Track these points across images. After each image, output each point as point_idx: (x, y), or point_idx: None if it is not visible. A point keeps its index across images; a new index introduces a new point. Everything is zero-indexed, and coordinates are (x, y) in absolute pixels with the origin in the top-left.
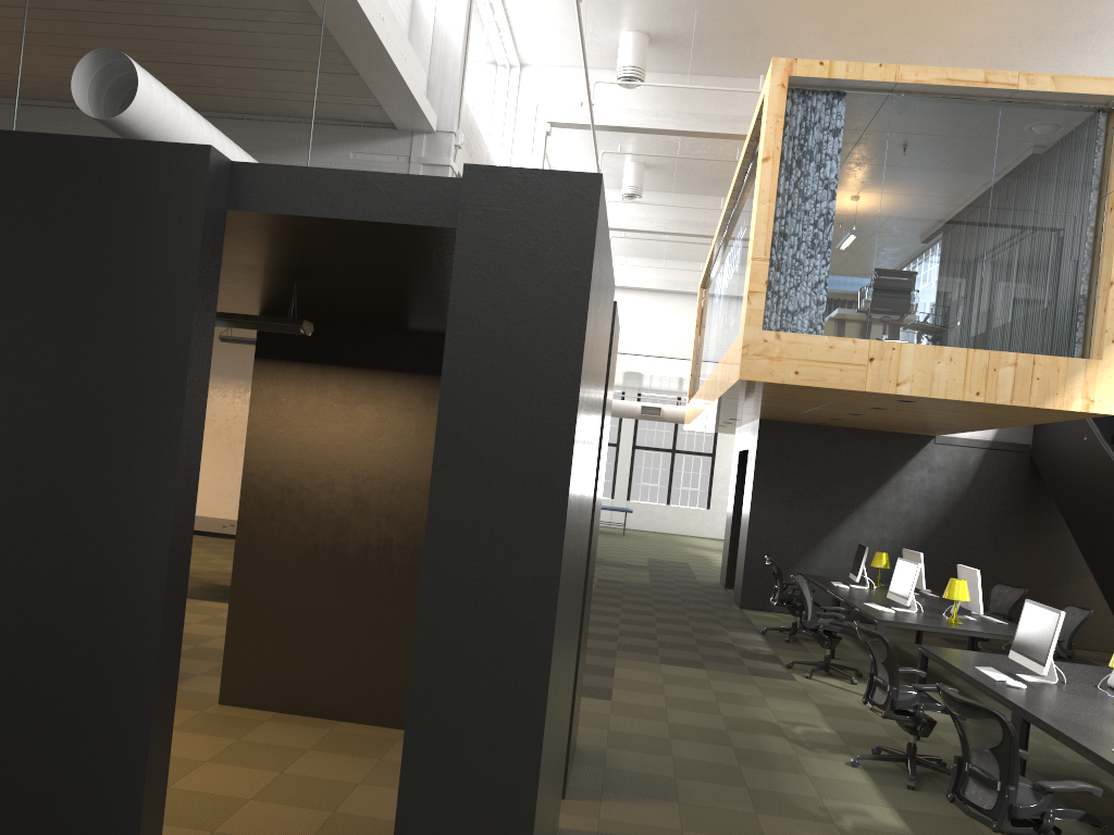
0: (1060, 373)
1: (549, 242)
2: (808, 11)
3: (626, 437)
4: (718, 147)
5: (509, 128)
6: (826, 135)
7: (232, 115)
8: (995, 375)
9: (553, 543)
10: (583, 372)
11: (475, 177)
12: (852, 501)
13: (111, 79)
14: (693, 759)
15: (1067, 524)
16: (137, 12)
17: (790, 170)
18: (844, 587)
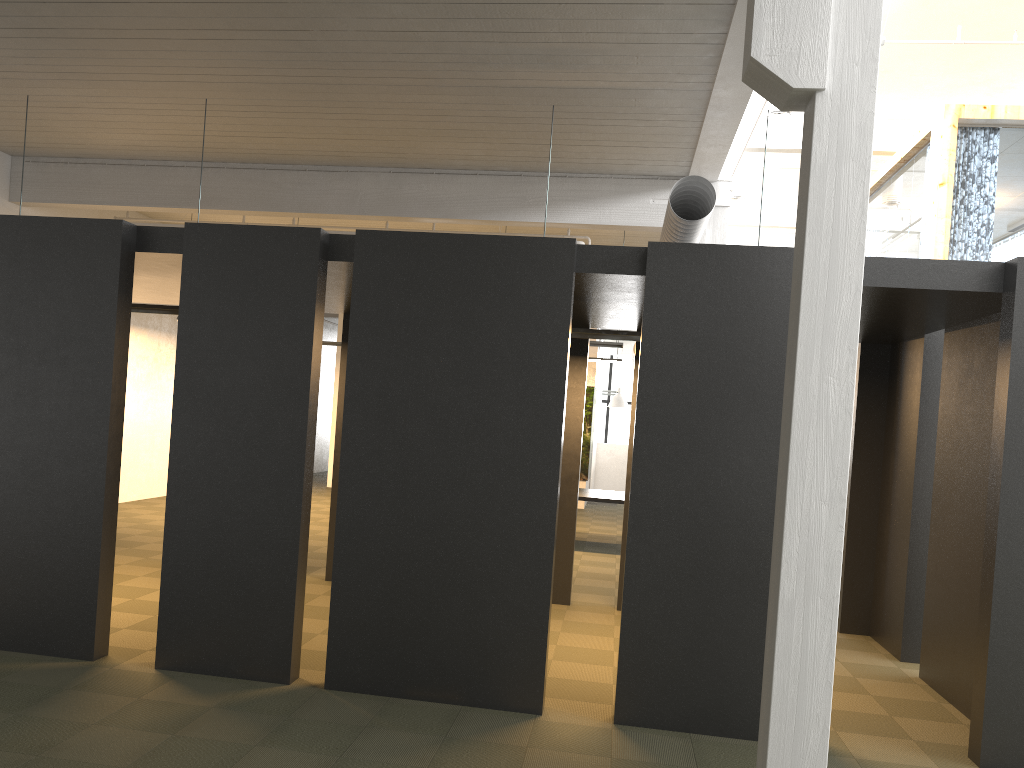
0: None
1: None
2: (938, 55)
3: None
4: None
5: None
6: (986, 162)
7: (556, 174)
8: None
9: None
10: None
11: None
12: None
13: (674, 191)
14: None
15: None
16: (558, 117)
17: (958, 191)
18: None
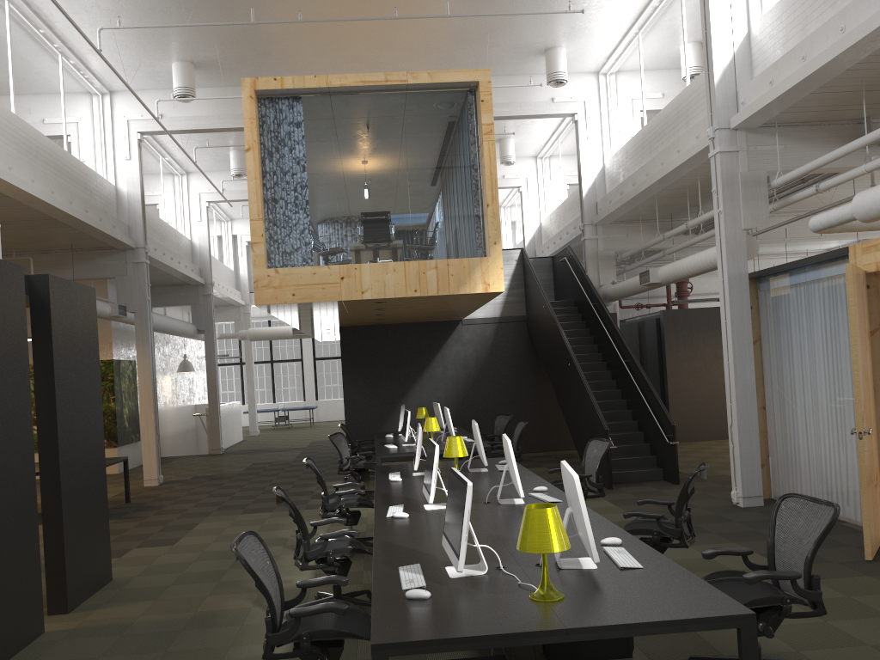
0: (465, 269)
1: None
2: (294, 37)
3: (307, 353)
4: None
5: (109, 140)
6: (290, 127)
7: None
8: (425, 276)
9: None
10: None
11: None
12: (413, 375)
13: None
14: (197, 571)
15: (544, 366)
16: None
17: (270, 154)
18: (389, 436)
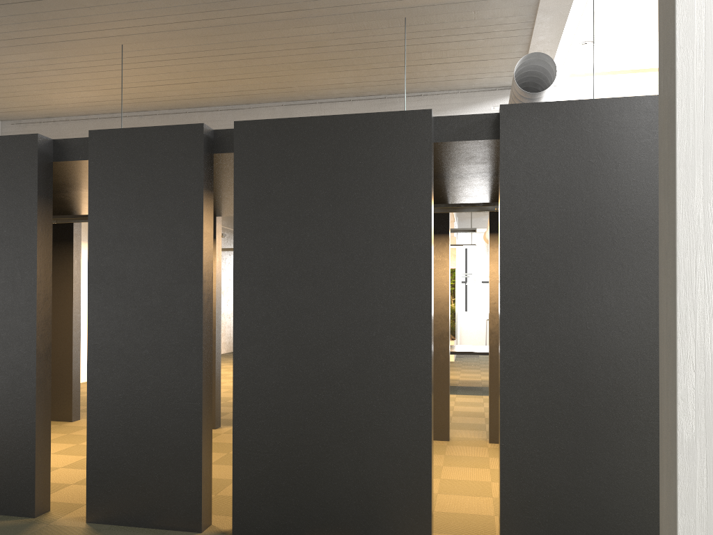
0: None
1: None
2: None
3: None
4: (615, 79)
5: None
6: None
7: (413, 94)
8: None
9: None
10: None
11: None
12: None
13: (517, 71)
14: None
15: None
16: (411, 38)
17: None
18: None
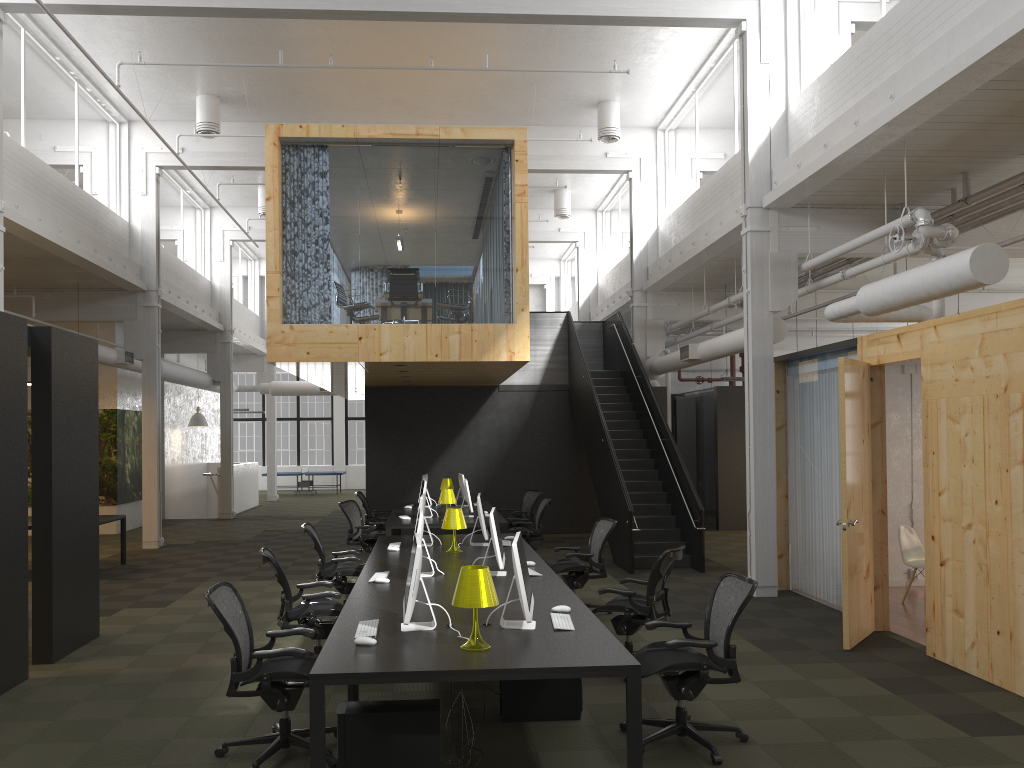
0: (490, 335)
1: None
2: (327, 77)
3: (338, 411)
4: None
5: (125, 173)
6: (314, 177)
7: None
8: (447, 341)
9: None
10: None
11: None
12: (443, 442)
13: None
14: (186, 632)
15: (582, 441)
16: None
17: (291, 204)
18: (408, 507)
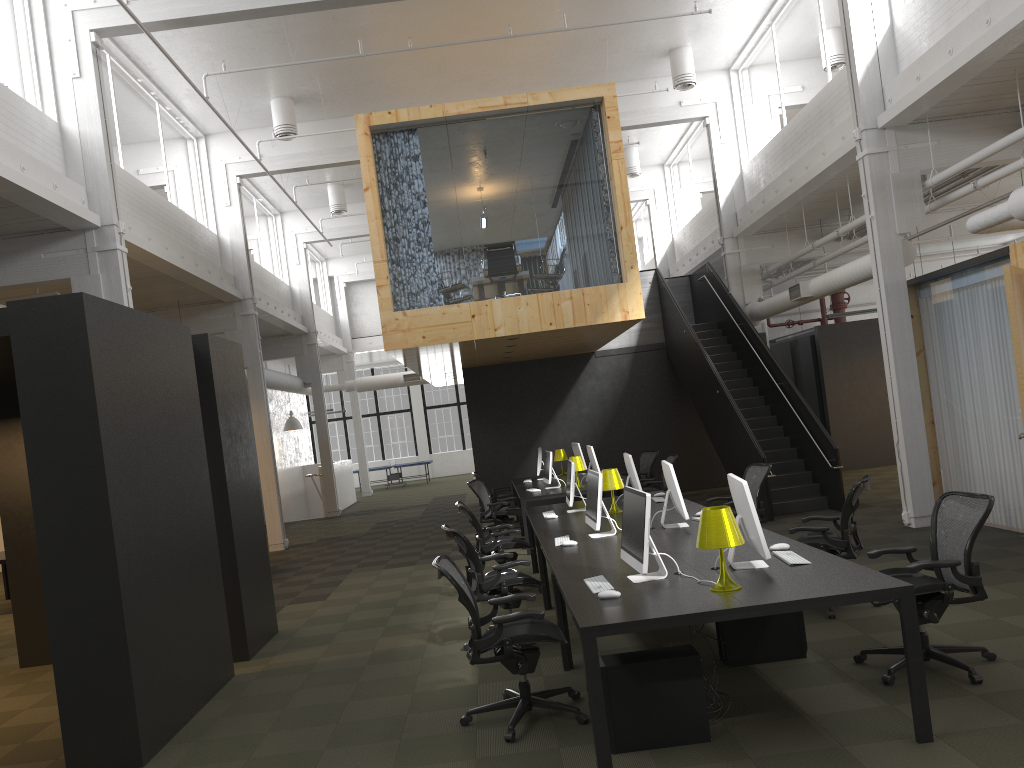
0: (602, 297)
1: (63, 334)
2: (399, 62)
3: (416, 401)
4: None
5: (207, 187)
6: (408, 162)
7: None
8: (560, 308)
9: (102, 493)
10: (102, 398)
11: (14, 308)
12: (545, 415)
13: None
14: (360, 619)
15: (689, 396)
16: None
17: (388, 192)
18: (528, 482)
